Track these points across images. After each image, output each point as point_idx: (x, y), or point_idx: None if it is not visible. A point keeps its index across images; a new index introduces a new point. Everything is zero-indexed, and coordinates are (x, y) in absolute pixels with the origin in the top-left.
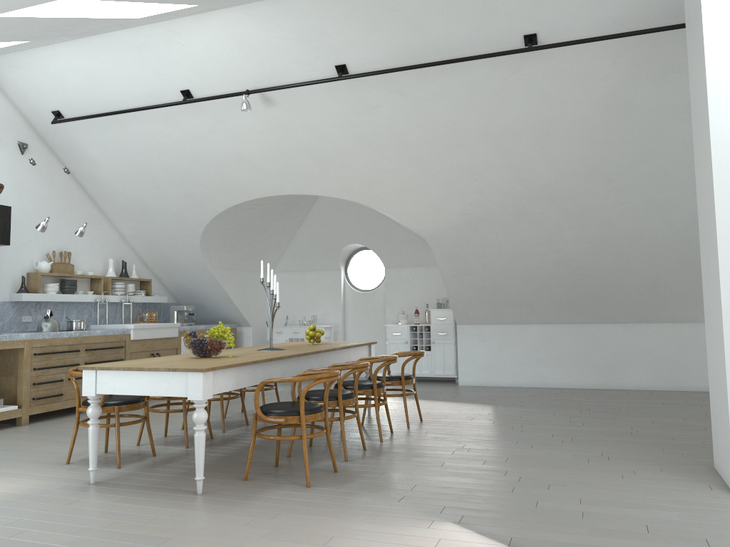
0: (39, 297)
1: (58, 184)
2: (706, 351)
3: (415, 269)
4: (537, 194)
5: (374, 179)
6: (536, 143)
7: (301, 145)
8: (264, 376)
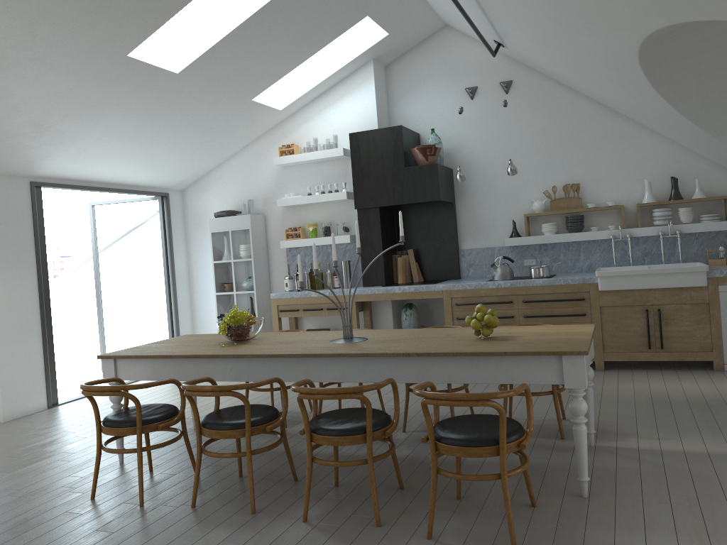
0: (526, 240)
1: (557, 109)
2: None
3: None
4: None
5: None
6: None
7: None
8: (200, 373)
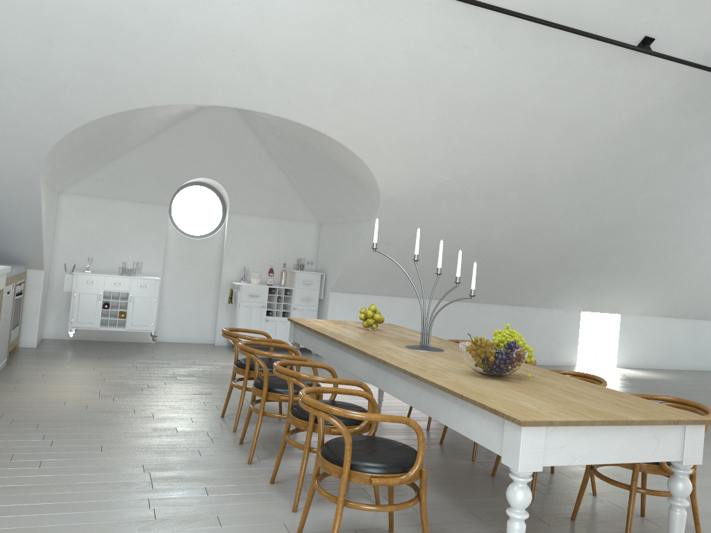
0: None
1: None
2: (527, 331)
3: (266, 220)
4: (518, 181)
5: (388, 125)
6: (561, 136)
7: (340, 59)
8: None
